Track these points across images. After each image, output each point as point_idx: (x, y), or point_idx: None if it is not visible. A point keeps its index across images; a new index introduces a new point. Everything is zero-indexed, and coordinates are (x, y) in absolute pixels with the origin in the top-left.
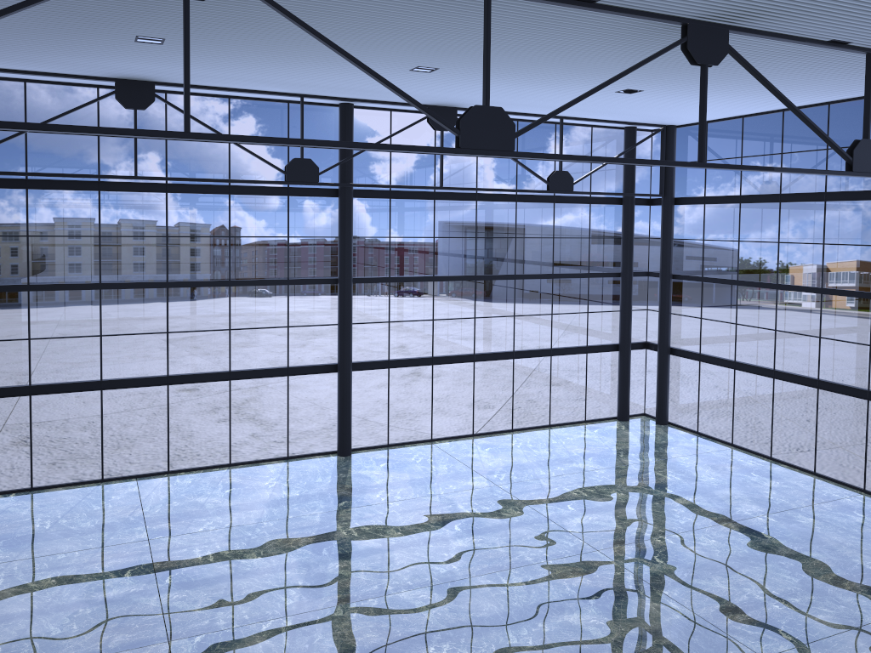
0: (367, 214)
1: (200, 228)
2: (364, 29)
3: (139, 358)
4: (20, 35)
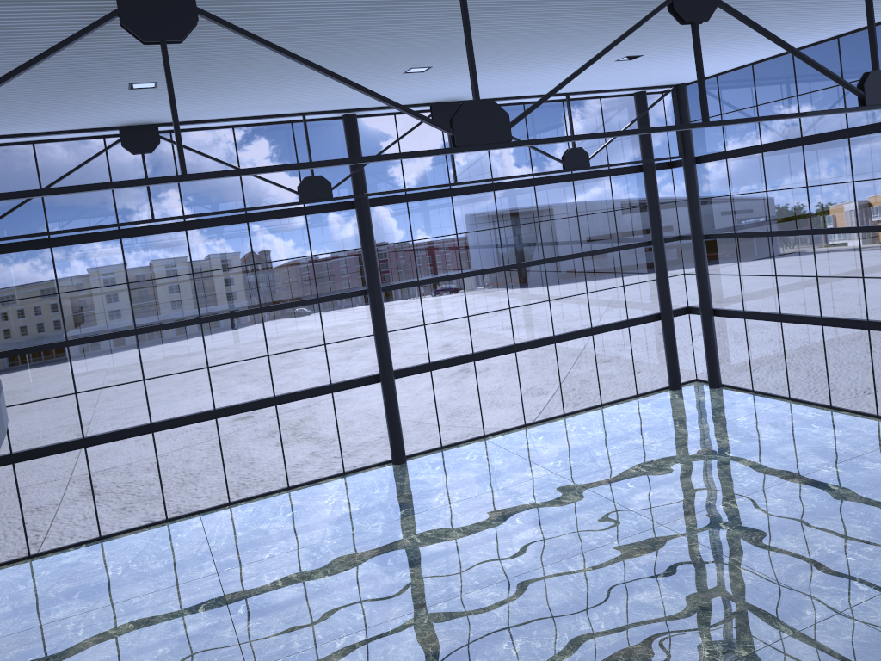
0: (394, 218)
1: (232, 256)
2: (348, 41)
3: (192, 393)
4: (18, 100)
